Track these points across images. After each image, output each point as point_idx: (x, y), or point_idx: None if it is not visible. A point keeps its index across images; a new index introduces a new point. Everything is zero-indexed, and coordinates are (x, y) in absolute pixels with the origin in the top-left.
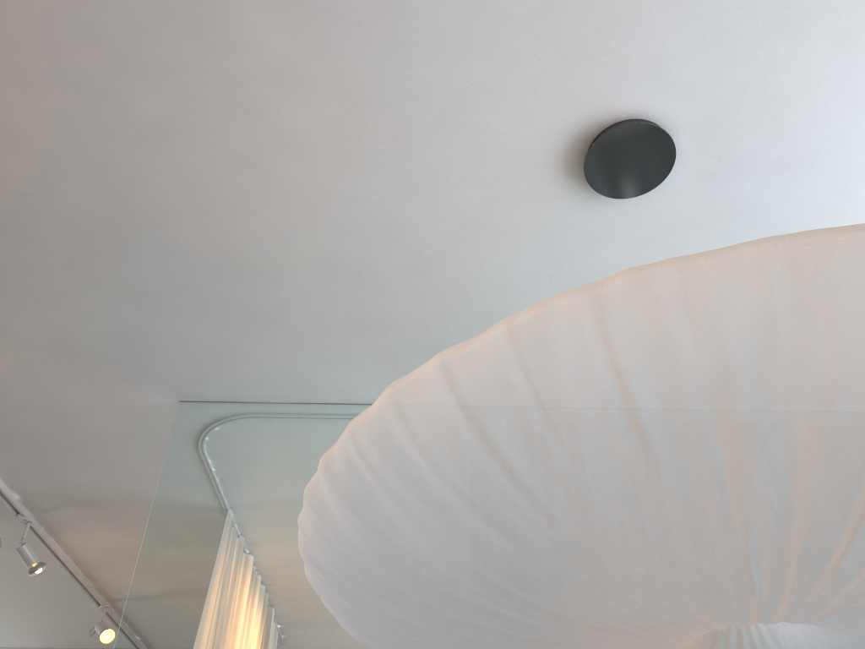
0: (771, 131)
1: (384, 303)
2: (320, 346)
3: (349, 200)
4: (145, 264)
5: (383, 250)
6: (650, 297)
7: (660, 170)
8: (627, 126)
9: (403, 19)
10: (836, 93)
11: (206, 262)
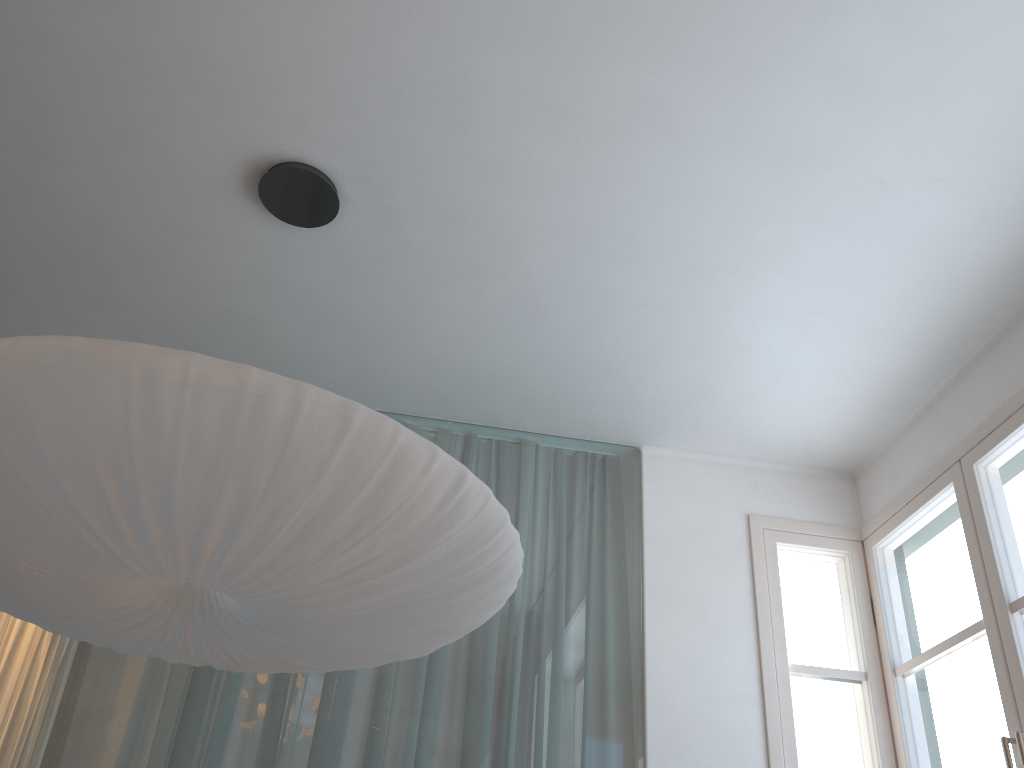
0: (422, 190)
1: (114, 286)
2: (62, 316)
3: (55, 191)
4: None
5: (100, 239)
6: None
7: (329, 208)
8: (286, 168)
9: (62, 50)
10: (466, 168)
11: None
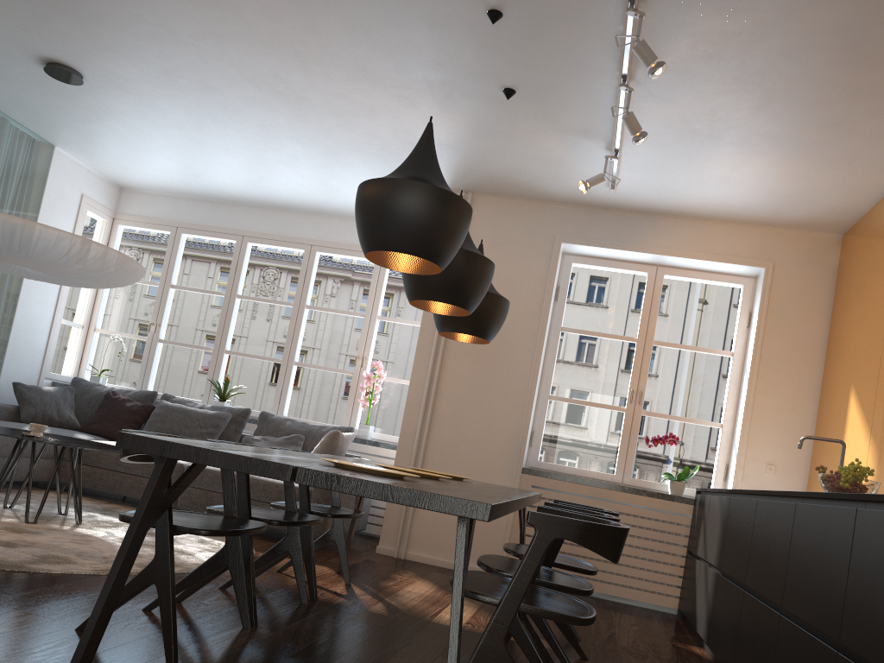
0: (109, 99)
1: None
2: None
3: None
4: None
5: None
6: (83, 245)
7: (70, 83)
8: (75, 75)
9: (49, 21)
10: (133, 109)
11: None
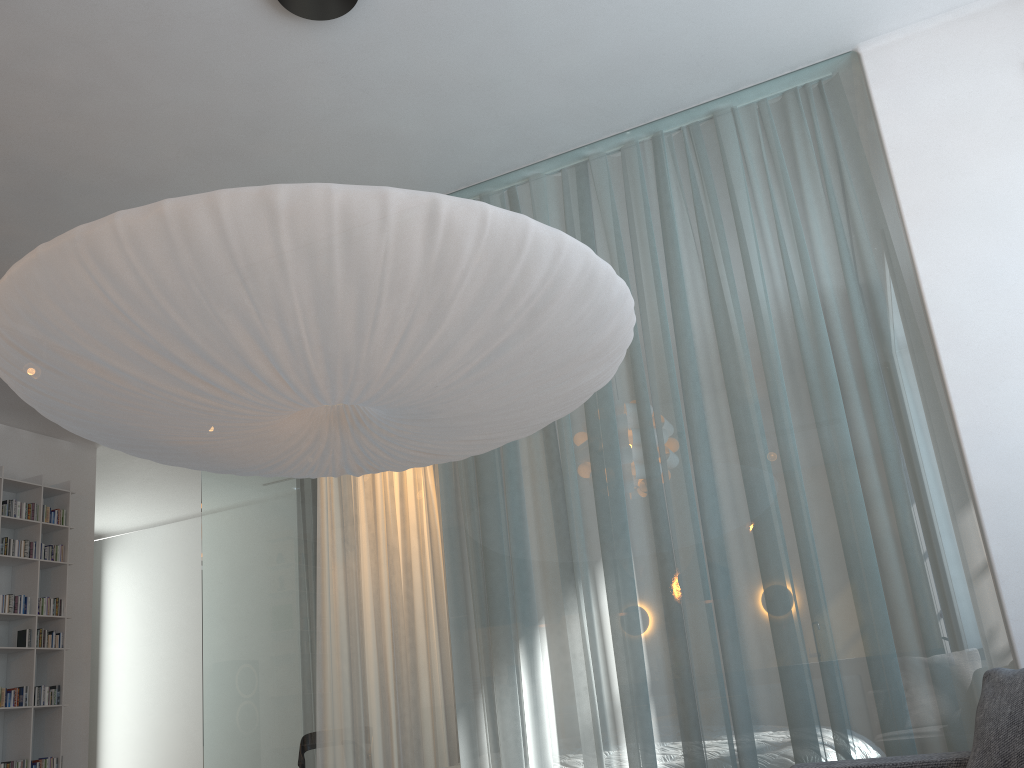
0: None
1: (262, 163)
2: None
3: (156, 107)
4: (79, 205)
5: (218, 128)
6: None
7: None
8: None
9: None
10: None
11: (113, 187)
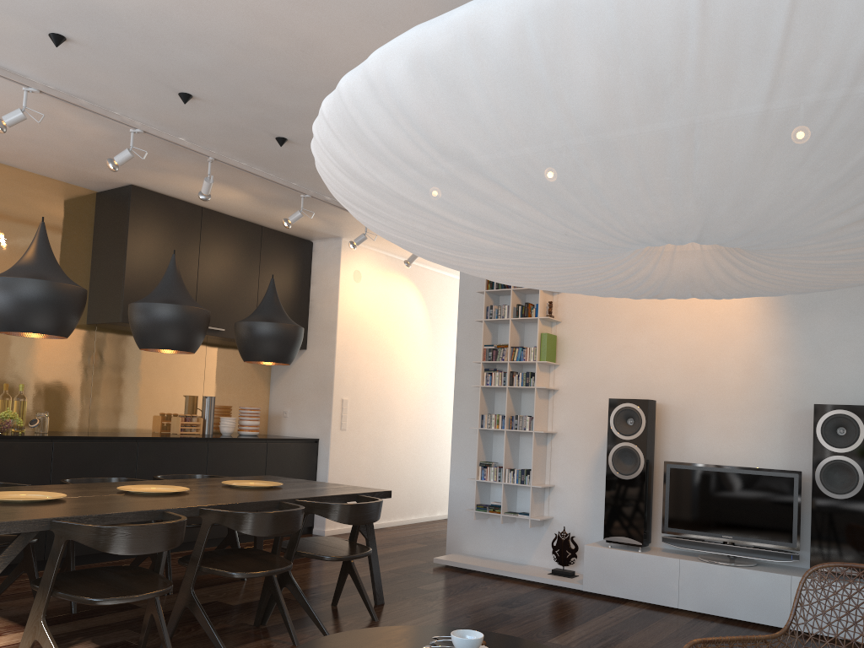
0: None
1: None
2: None
3: None
4: None
5: None
6: None
7: None
8: None
9: None
10: None
11: None
